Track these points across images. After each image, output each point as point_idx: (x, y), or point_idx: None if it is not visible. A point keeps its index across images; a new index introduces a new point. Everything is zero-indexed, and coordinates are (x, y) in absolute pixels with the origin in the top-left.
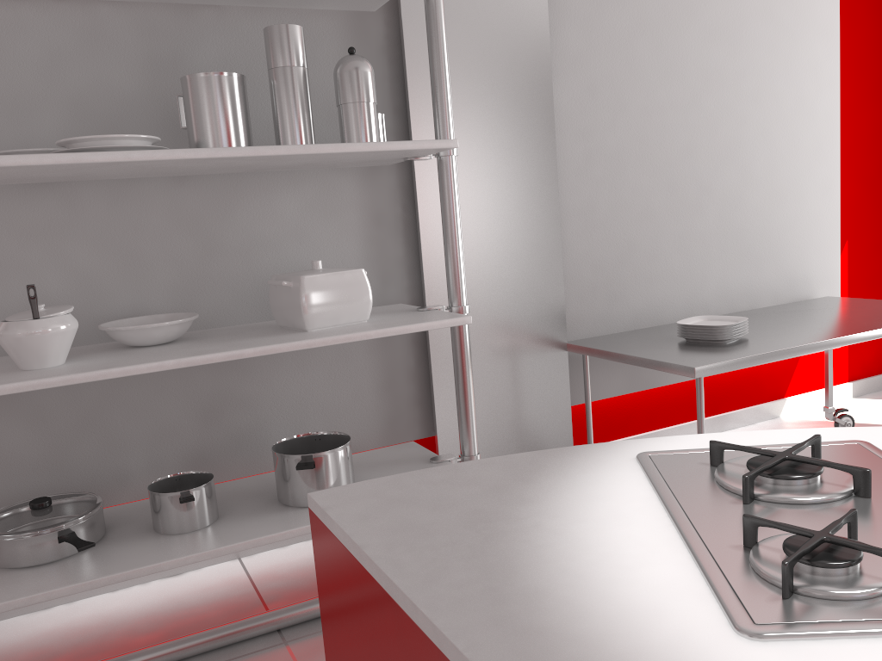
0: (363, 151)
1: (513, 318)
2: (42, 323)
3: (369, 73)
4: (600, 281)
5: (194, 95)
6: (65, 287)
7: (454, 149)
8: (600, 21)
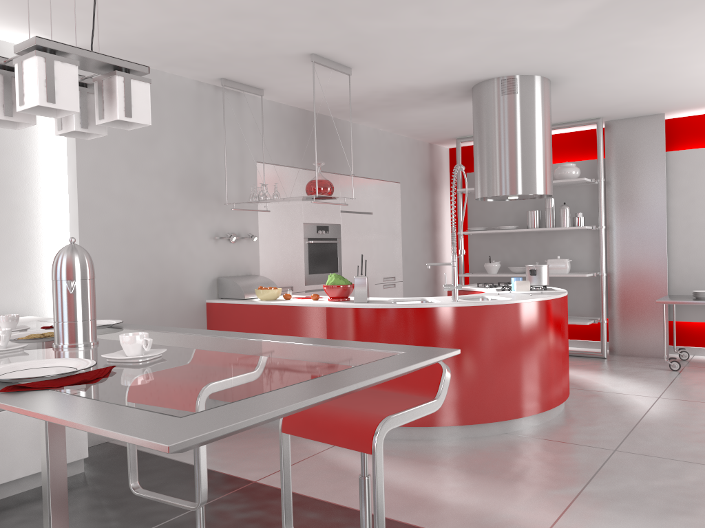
0: (558, 229)
1: (642, 282)
2: (490, 264)
3: (565, 209)
4: (692, 274)
5: (526, 216)
6: (509, 258)
7: (601, 226)
8: (698, 174)
